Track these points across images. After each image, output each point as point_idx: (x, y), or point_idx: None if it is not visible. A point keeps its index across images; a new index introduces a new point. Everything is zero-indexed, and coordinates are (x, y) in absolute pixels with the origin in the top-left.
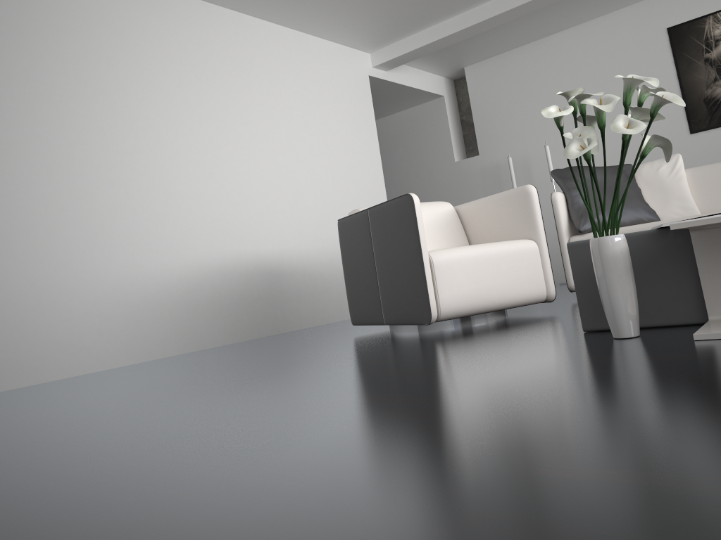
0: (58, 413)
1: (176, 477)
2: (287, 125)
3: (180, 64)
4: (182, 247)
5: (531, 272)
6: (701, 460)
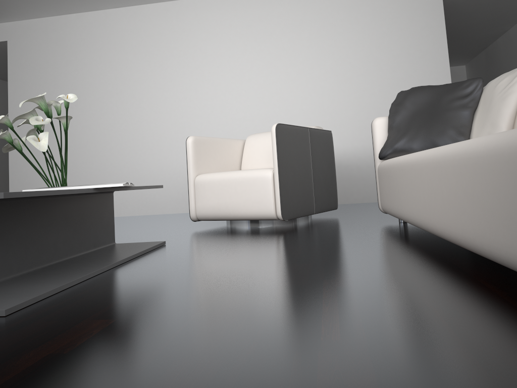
0: None
1: None
2: (333, 57)
3: (245, 37)
4: None
5: (261, 195)
6: None
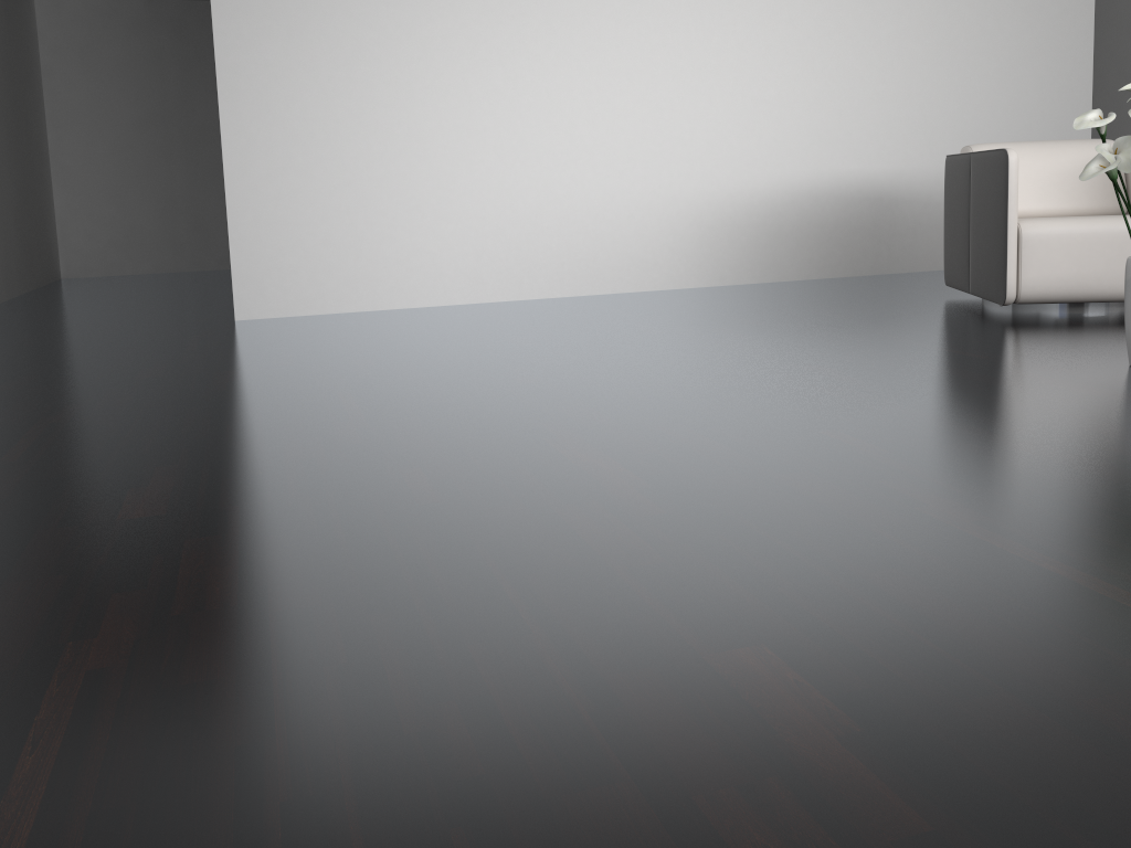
0: (615, 331)
1: (653, 392)
2: None
3: None
4: (767, 164)
5: None
6: (906, 445)
